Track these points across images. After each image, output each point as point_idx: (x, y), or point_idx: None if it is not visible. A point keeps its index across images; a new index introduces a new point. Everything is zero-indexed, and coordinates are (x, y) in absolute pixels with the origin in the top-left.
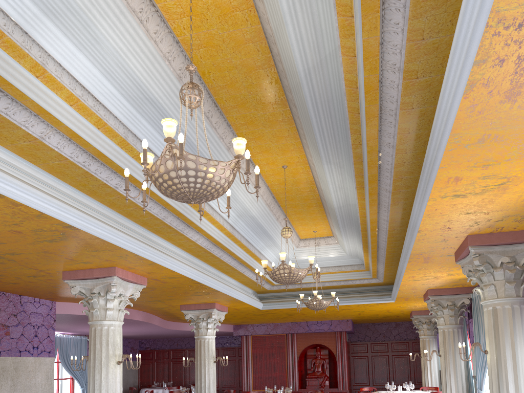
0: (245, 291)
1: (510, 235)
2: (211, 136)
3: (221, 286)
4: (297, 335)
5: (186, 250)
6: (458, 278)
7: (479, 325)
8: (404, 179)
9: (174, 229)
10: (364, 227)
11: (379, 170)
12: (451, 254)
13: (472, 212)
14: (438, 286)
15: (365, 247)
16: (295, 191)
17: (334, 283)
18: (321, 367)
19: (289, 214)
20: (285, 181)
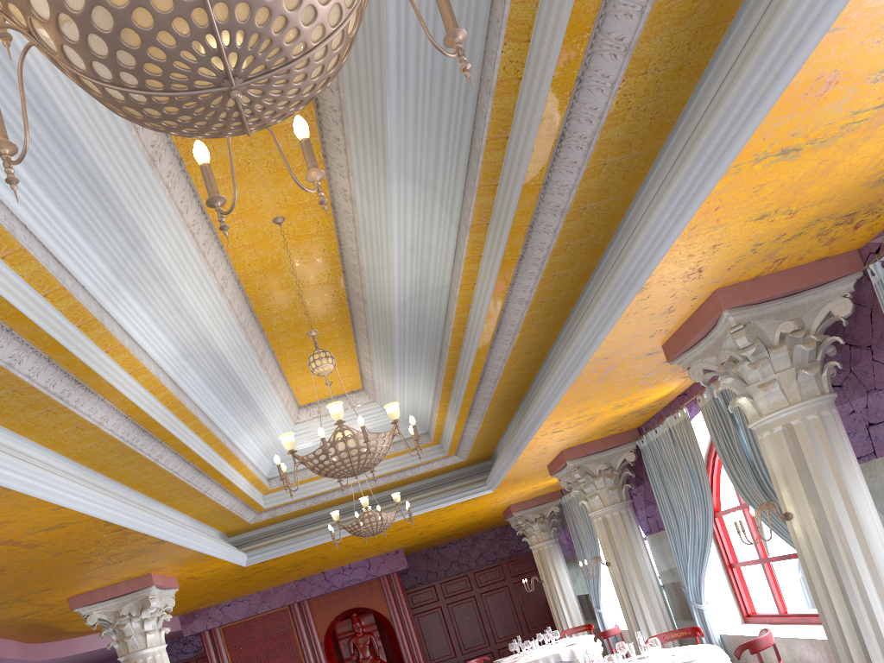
0: (209, 535)
1: (790, 276)
2: (109, 113)
3: (169, 529)
4: (311, 602)
5: (74, 457)
6: (625, 413)
7: (670, 490)
8: (606, 168)
9: (42, 395)
10: (457, 338)
11: (559, 148)
12: (653, 351)
13: (771, 213)
14: (583, 439)
15: (446, 389)
16: (296, 288)
17: (379, 482)
18: (370, 649)
19: (282, 349)
20: (277, 263)
